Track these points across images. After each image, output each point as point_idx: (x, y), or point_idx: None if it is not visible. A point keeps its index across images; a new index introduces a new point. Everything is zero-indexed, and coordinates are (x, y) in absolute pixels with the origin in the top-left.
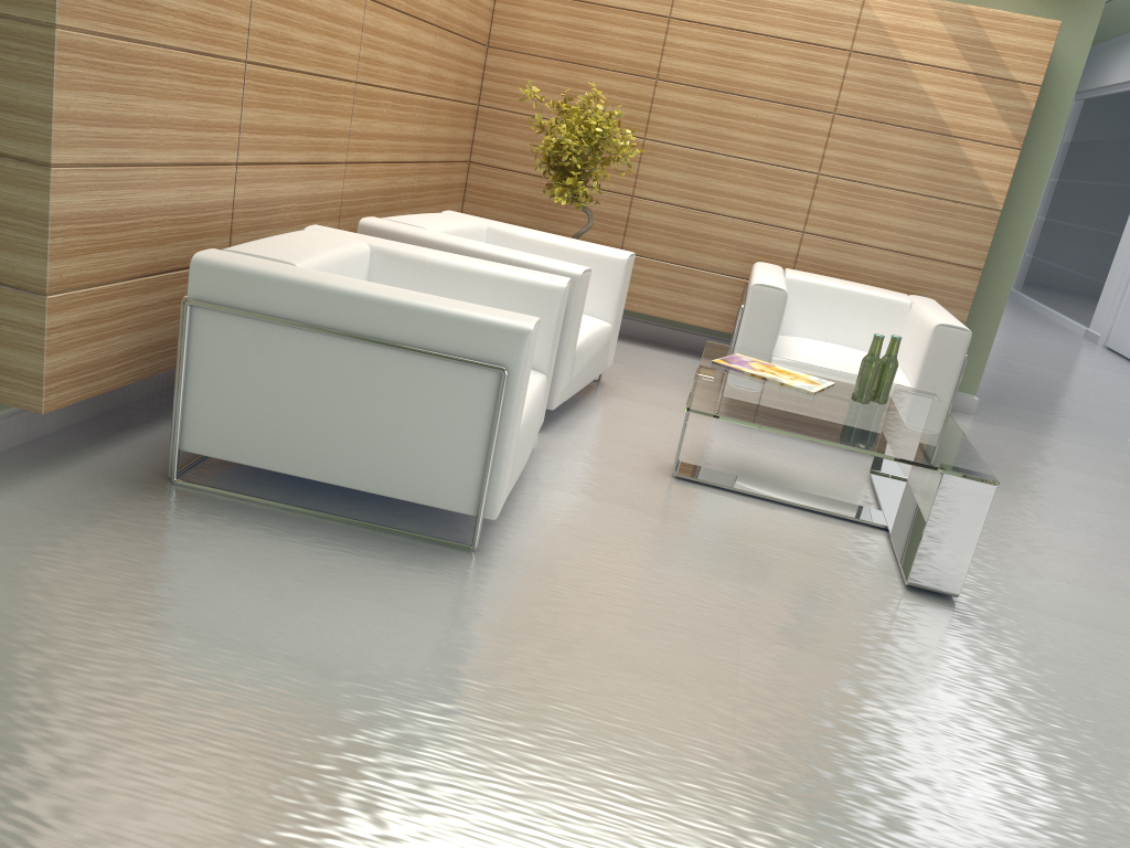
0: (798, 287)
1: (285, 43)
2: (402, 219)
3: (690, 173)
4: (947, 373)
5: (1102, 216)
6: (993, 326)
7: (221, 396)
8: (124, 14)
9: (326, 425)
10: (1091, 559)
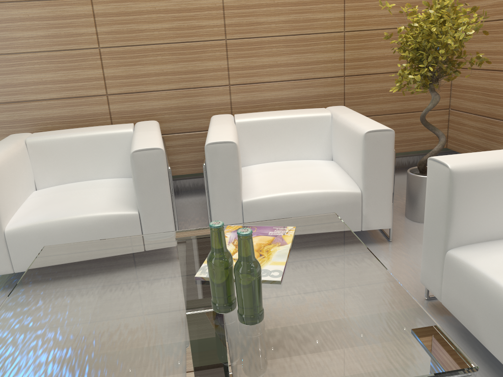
0: None
1: (133, 33)
2: (244, 114)
3: None
4: None
5: None
6: None
7: None
8: (0, 45)
9: None
10: None
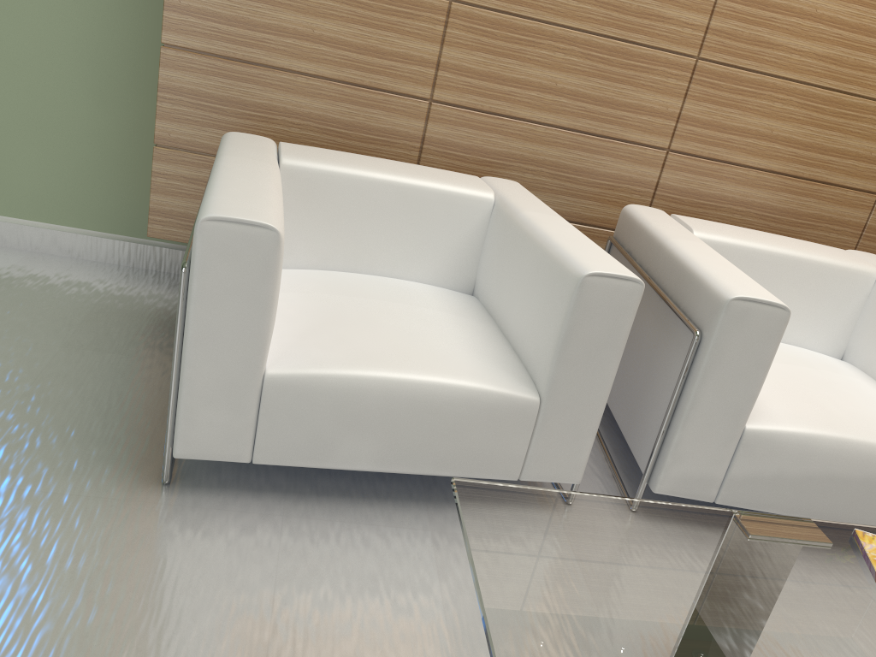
0: None
1: None
2: (697, 220)
3: None
4: None
5: None
6: None
7: None
8: None
9: None
10: None
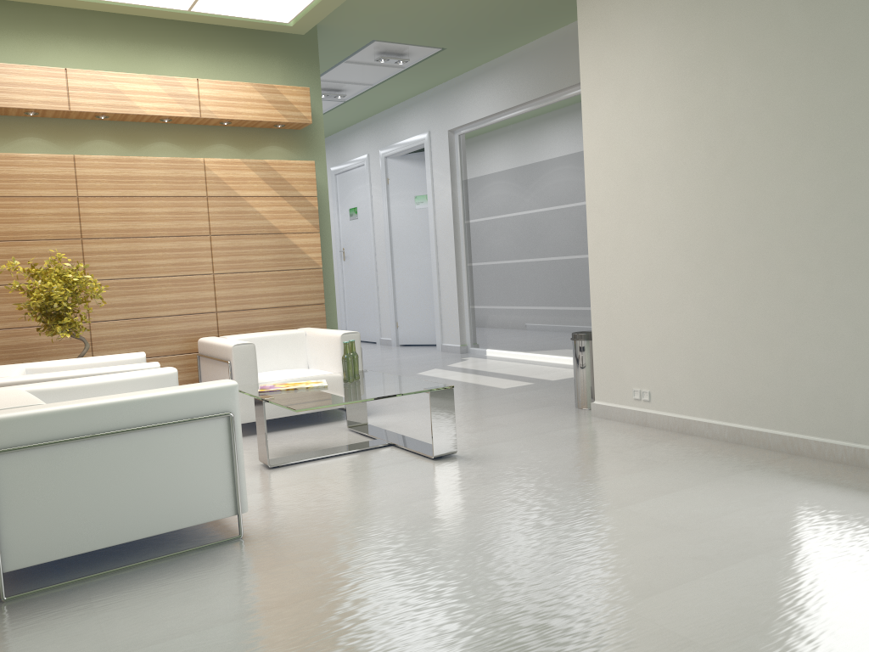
0: None
1: None
2: None
3: (128, 295)
4: None
5: None
6: None
7: (30, 515)
8: None
9: (119, 500)
10: (474, 420)
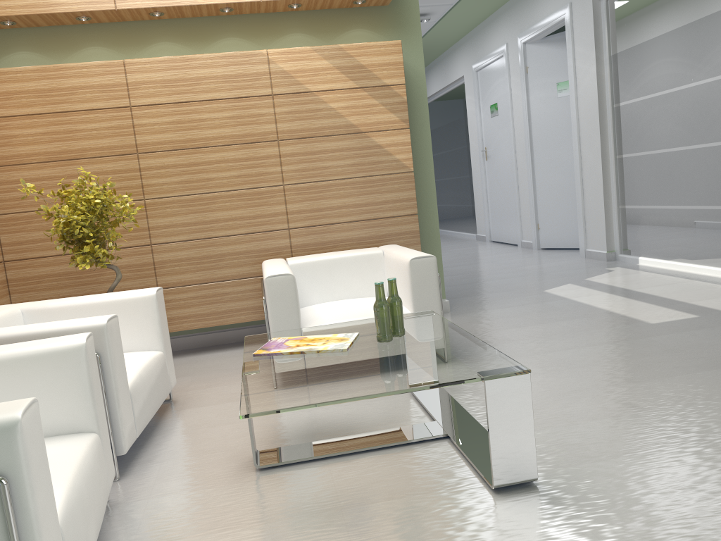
0: (300, 268)
1: None
2: None
3: (189, 214)
4: (431, 292)
5: (456, 169)
6: (438, 249)
7: None
8: None
9: None
10: (592, 389)
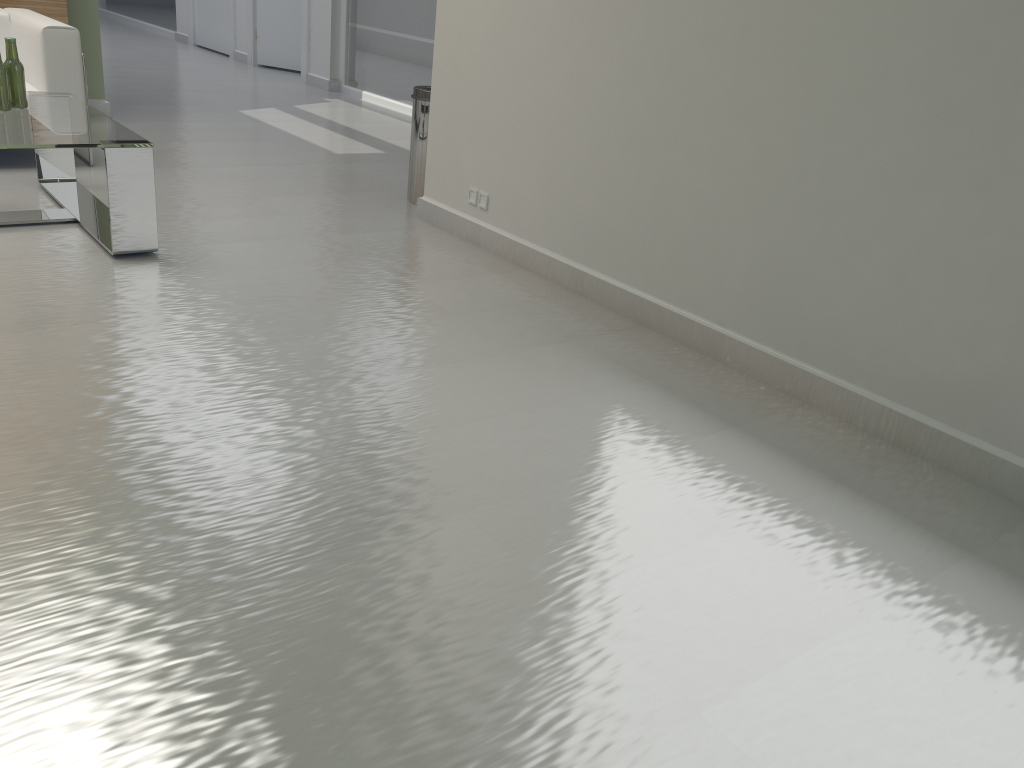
0: None
1: None
2: None
3: None
4: (72, 74)
5: None
6: (96, 30)
7: None
8: None
9: None
10: (244, 198)
